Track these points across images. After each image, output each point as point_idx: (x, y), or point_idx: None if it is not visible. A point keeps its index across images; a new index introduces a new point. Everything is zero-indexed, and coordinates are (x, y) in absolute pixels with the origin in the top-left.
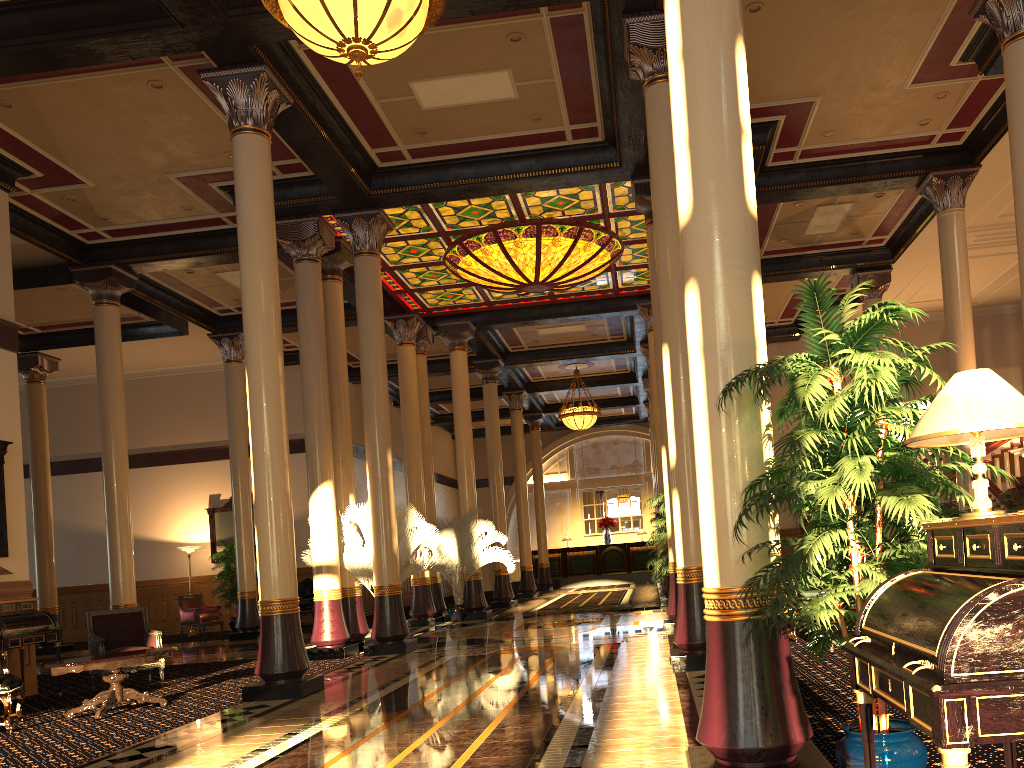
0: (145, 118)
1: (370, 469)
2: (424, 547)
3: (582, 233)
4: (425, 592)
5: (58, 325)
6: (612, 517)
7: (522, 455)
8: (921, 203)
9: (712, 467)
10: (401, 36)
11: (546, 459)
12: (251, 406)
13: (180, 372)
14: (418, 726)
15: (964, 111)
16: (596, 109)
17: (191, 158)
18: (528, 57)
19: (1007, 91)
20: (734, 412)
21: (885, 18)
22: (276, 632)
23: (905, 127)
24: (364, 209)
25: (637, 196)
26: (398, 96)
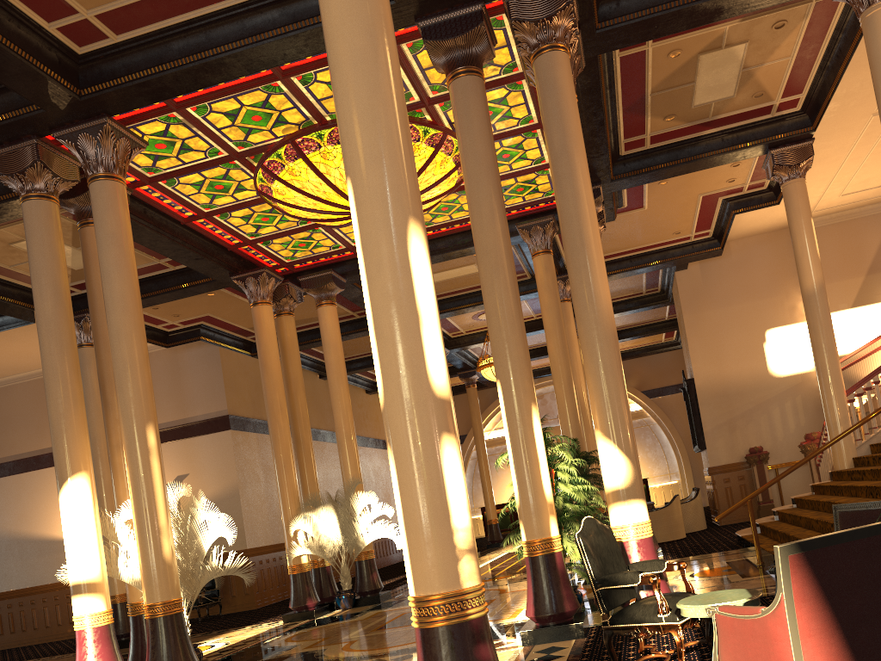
0: None
1: (126, 453)
2: (298, 529)
3: None
4: (303, 580)
5: None
6: None
7: None
8: (839, 30)
9: None
10: None
11: (494, 415)
12: None
13: None
14: None
15: None
16: None
17: None
18: None
19: None
20: None
21: None
22: None
23: None
24: (87, 120)
25: (427, 44)
26: None
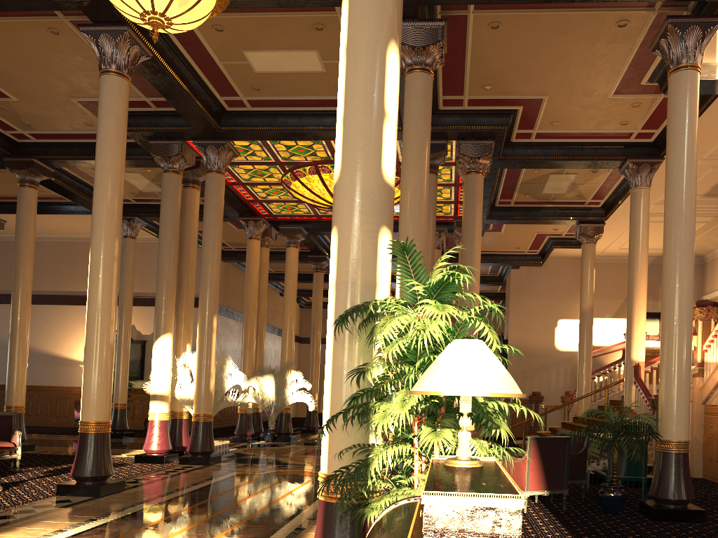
0: (49, 55)
1: (199, 328)
2: (250, 386)
3: None
4: (247, 418)
5: (4, 197)
6: None
7: None
8: (625, 180)
9: (332, 378)
10: (191, 14)
11: None
12: (90, 276)
13: None
14: (155, 536)
15: (653, 118)
16: None
17: (87, 88)
18: (330, 43)
19: (668, 107)
20: (352, 336)
21: (591, 44)
22: (88, 446)
23: (611, 125)
24: (216, 139)
25: None
26: (236, 60)
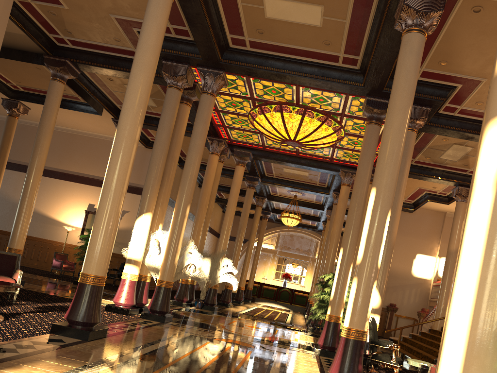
0: None
1: (175, 213)
2: (192, 264)
3: (327, 121)
4: (186, 288)
5: (33, 89)
6: (289, 274)
7: (255, 230)
8: None
9: (478, 290)
10: None
11: (265, 235)
12: (112, 152)
13: (93, 136)
14: None
15: None
16: (362, 48)
17: (126, 8)
18: (336, 1)
19: None
20: None
21: None
22: (85, 295)
23: None
24: (215, 69)
25: (366, 106)
26: (254, 4)
